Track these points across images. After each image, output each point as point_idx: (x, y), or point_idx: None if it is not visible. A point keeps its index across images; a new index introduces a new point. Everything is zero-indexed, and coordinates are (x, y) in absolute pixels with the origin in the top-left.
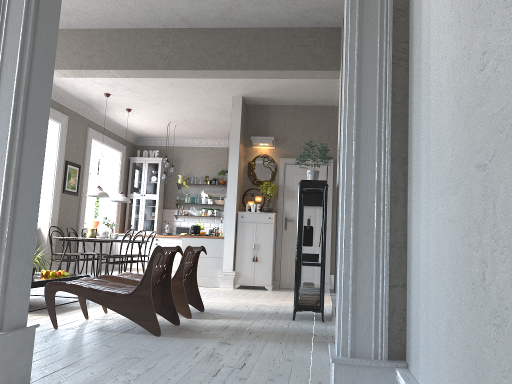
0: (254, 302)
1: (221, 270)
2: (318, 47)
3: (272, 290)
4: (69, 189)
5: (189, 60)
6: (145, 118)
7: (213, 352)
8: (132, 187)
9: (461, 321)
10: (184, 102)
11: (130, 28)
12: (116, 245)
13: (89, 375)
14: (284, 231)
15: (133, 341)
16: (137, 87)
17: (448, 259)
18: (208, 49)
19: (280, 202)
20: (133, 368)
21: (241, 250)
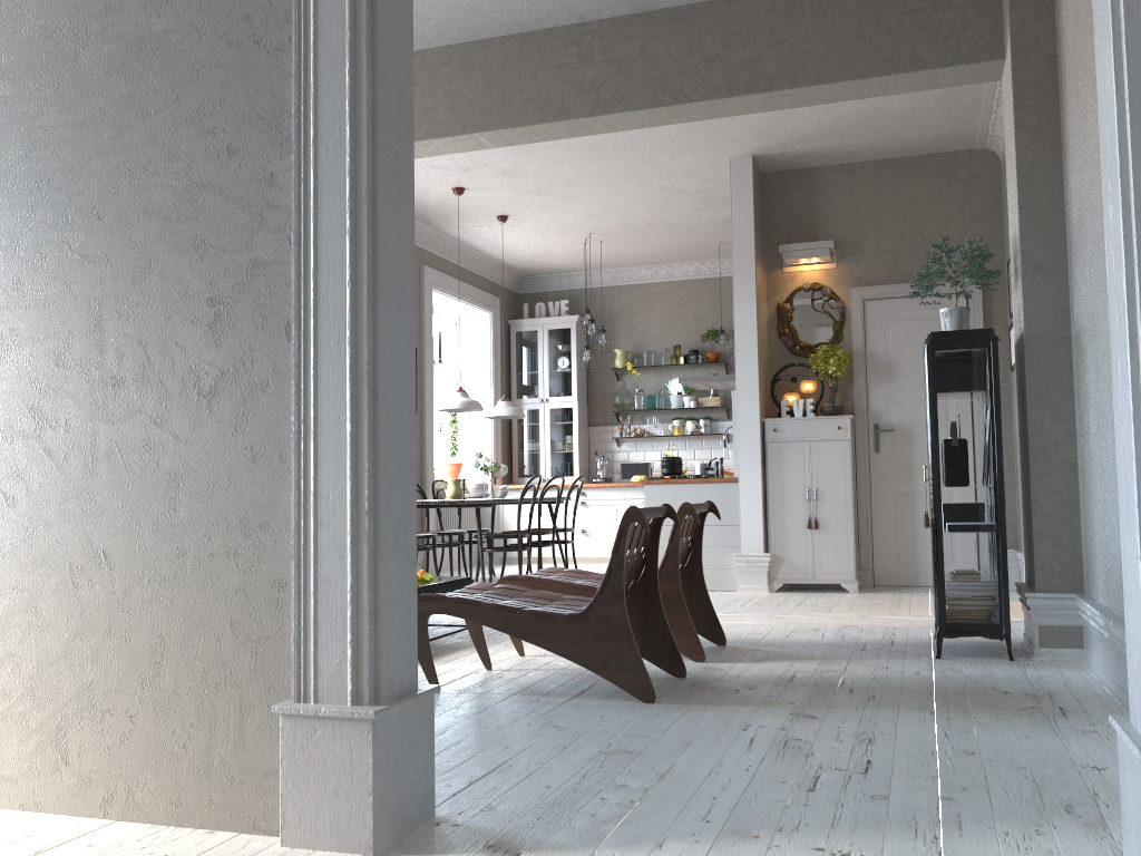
0: (830, 621)
1: (737, 553)
2: (944, 10)
3: (858, 592)
4: None
5: (641, 88)
6: (536, 232)
7: (786, 736)
8: (519, 386)
9: None
10: (620, 185)
11: (507, 35)
12: (499, 512)
13: (544, 791)
14: (873, 455)
15: (602, 716)
16: (521, 165)
17: None
18: (682, 55)
19: (859, 390)
20: (628, 775)
21: (780, 506)
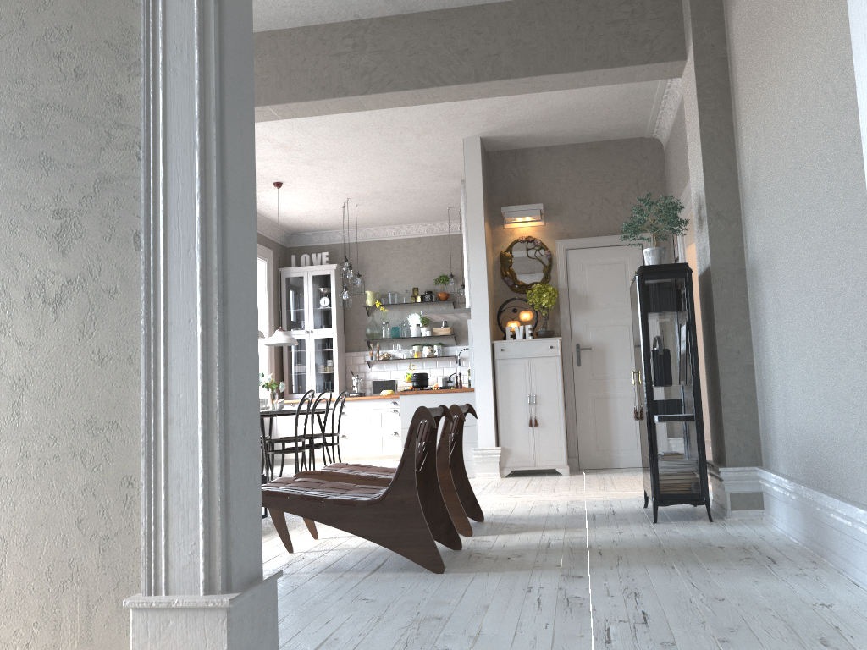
0: (557, 498)
1: (475, 447)
2: (640, 21)
3: (569, 475)
4: None
5: (405, 73)
6: (304, 196)
7: (565, 595)
8: (289, 320)
9: None
10: (375, 159)
11: (293, 28)
12: (274, 422)
13: None
14: (576, 368)
15: (403, 587)
16: (296, 140)
17: None
18: (438, 48)
19: (564, 318)
20: (445, 640)
21: (507, 409)
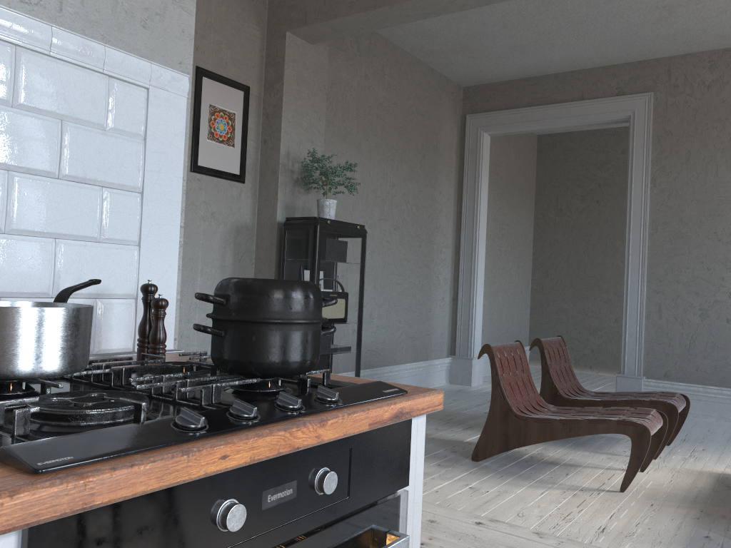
0: None
1: None
2: None
3: None
4: None
5: None
6: None
7: None
8: None
9: (486, 327)
10: None
11: None
12: None
13: None
14: None
15: None
16: None
17: (482, 314)
18: None
19: None
20: None
21: None
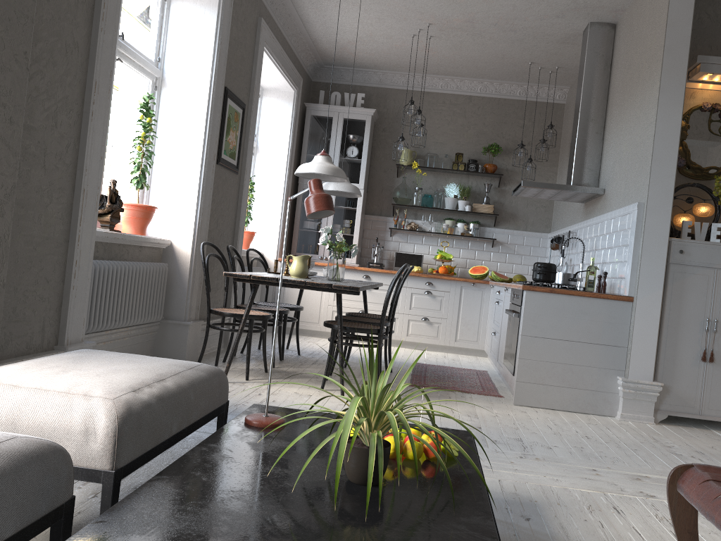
0: None
1: (624, 378)
2: None
3: None
4: (227, 156)
5: None
6: (380, 9)
7: None
8: None
9: None
10: None
11: None
12: None
13: None
14: None
15: None
16: None
17: None
18: None
19: None
20: None
21: (674, 333)
